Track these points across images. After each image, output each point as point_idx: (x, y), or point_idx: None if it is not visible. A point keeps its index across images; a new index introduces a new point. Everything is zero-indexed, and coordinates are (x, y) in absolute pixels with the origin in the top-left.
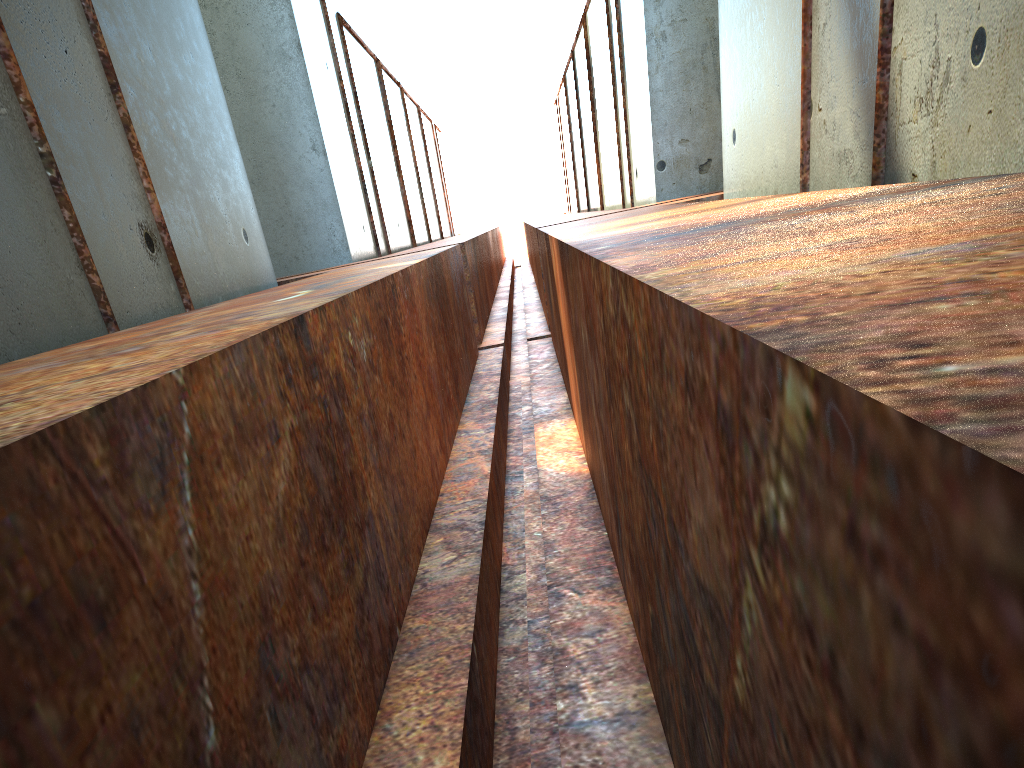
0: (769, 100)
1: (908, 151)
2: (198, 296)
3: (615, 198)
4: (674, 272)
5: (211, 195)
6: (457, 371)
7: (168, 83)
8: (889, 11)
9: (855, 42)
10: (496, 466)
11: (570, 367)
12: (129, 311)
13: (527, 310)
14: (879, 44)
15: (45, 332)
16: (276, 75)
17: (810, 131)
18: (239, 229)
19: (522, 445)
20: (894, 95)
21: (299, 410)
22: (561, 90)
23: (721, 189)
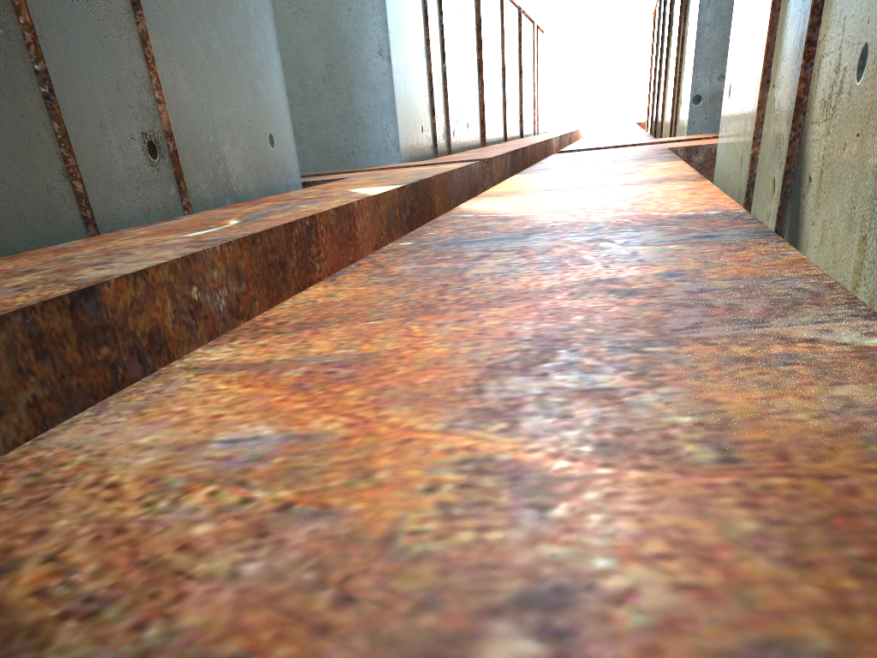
0: (751, 63)
1: (810, 152)
2: (202, 198)
3: (669, 120)
4: (206, 360)
5: (236, 103)
6: None
7: None
8: (820, 3)
9: (800, 26)
10: None
11: None
12: (116, 213)
13: None
14: (807, 36)
15: (13, 234)
16: None
17: (766, 105)
18: (265, 134)
19: None
20: (812, 91)
21: (55, 380)
22: (658, 3)
23: None
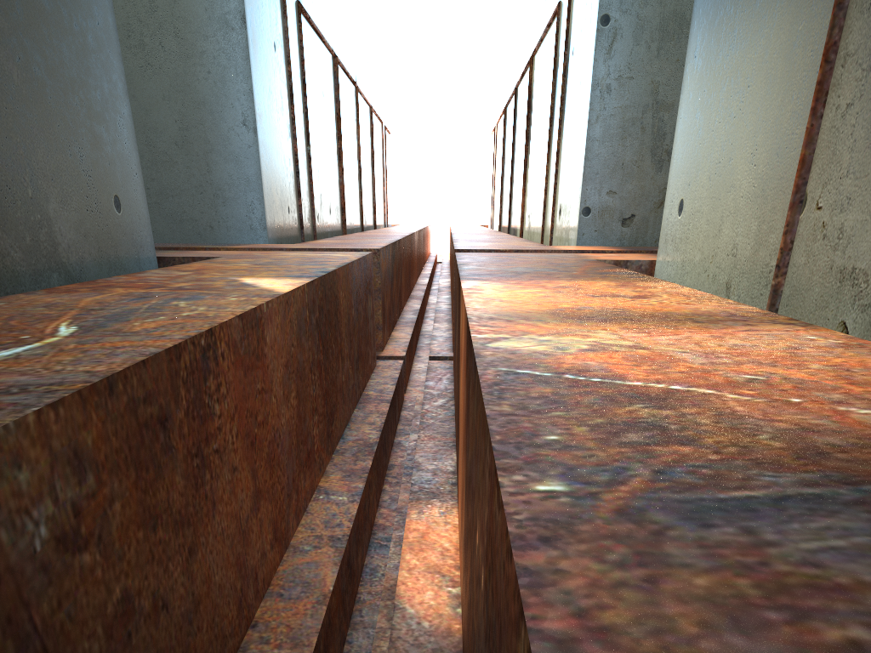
0: (738, 179)
1: None
2: (13, 271)
3: (535, 227)
4: None
5: (69, 150)
6: (335, 405)
7: (21, 4)
8: None
9: None
10: (351, 555)
11: (460, 461)
12: None
13: (436, 318)
14: None
15: None
16: (215, 42)
17: (797, 229)
18: (108, 195)
19: (399, 493)
20: None
21: None
22: (500, 120)
23: (639, 245)
